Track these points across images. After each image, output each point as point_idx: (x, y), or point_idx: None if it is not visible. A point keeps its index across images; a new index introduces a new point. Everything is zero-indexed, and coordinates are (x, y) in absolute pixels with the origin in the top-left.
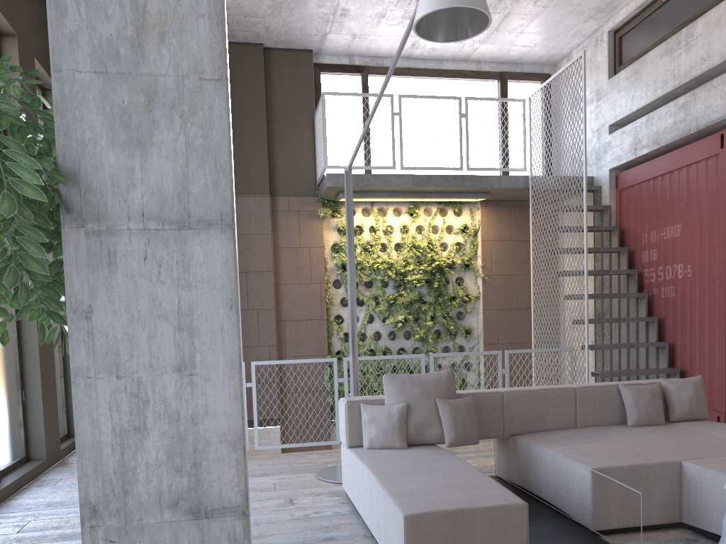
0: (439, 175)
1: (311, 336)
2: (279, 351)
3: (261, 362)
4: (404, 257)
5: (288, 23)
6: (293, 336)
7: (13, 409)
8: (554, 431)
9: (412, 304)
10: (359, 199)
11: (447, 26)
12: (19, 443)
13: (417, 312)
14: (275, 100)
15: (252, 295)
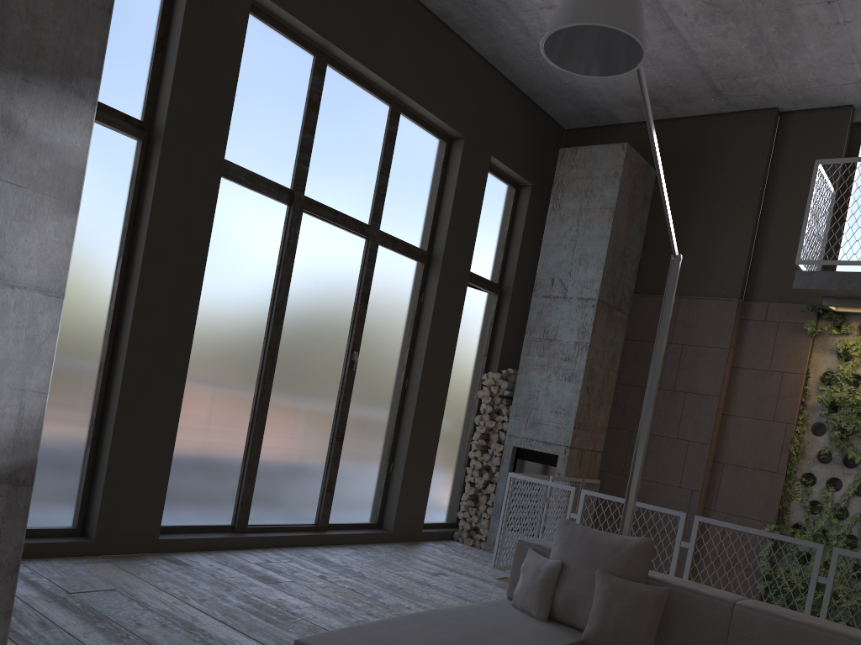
0: None
1: (756, 492)
2: (707, 501)
3: (593, 492)
4: None
5: (796, 76)
6: (731, 486)
7: (373, 476)
8: None
9: None
10: None
11: (590, 54)
12: (374, 509)
13: None
14: (780, 178)
15: (686, 421)
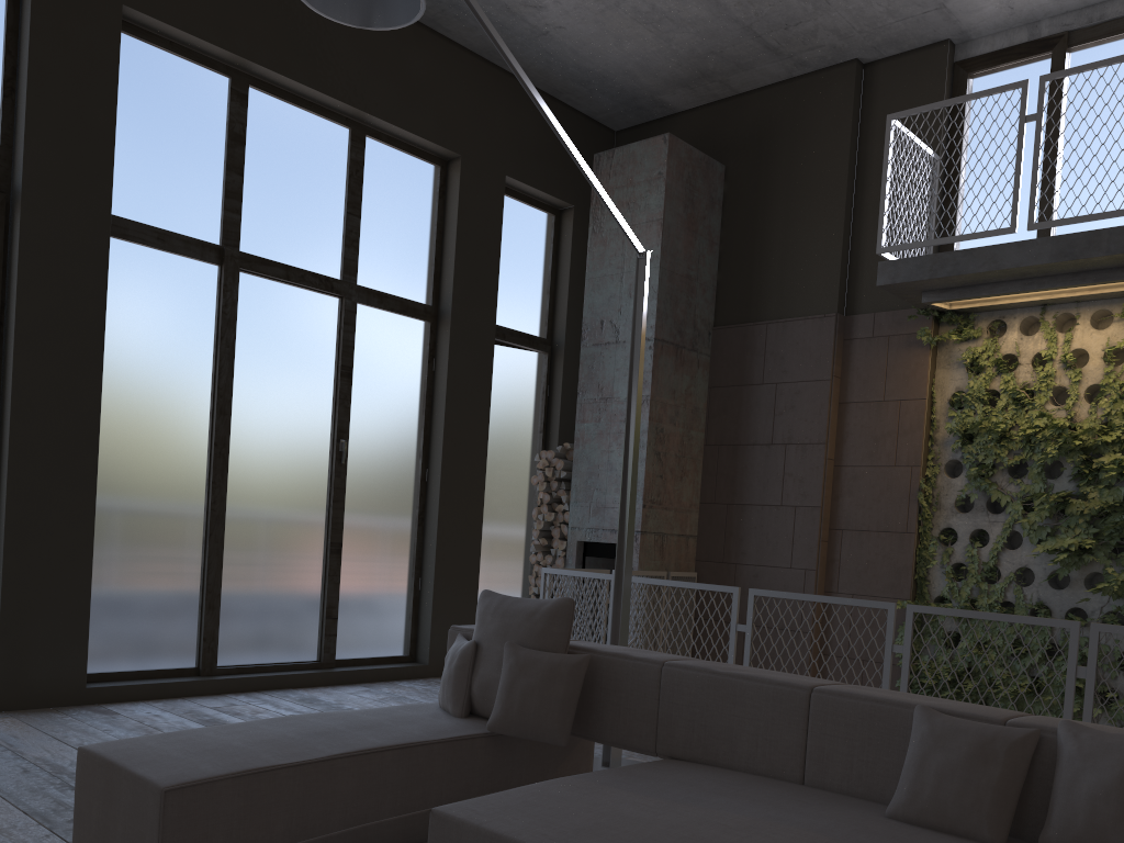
0: (1121, 227)
1: (884, 562)
2: (828, 582)
3: (635, 578)
4: (1102, 414)
5: (860, 12)
6: (854, 559)
7: (396, 595)
8: (736, 774)
9: (1109, 517)
10: (989, 302)
11: None
12: (404, 637)
13: (1121, 533)
14: (873, 149)
15: (790, 482)
